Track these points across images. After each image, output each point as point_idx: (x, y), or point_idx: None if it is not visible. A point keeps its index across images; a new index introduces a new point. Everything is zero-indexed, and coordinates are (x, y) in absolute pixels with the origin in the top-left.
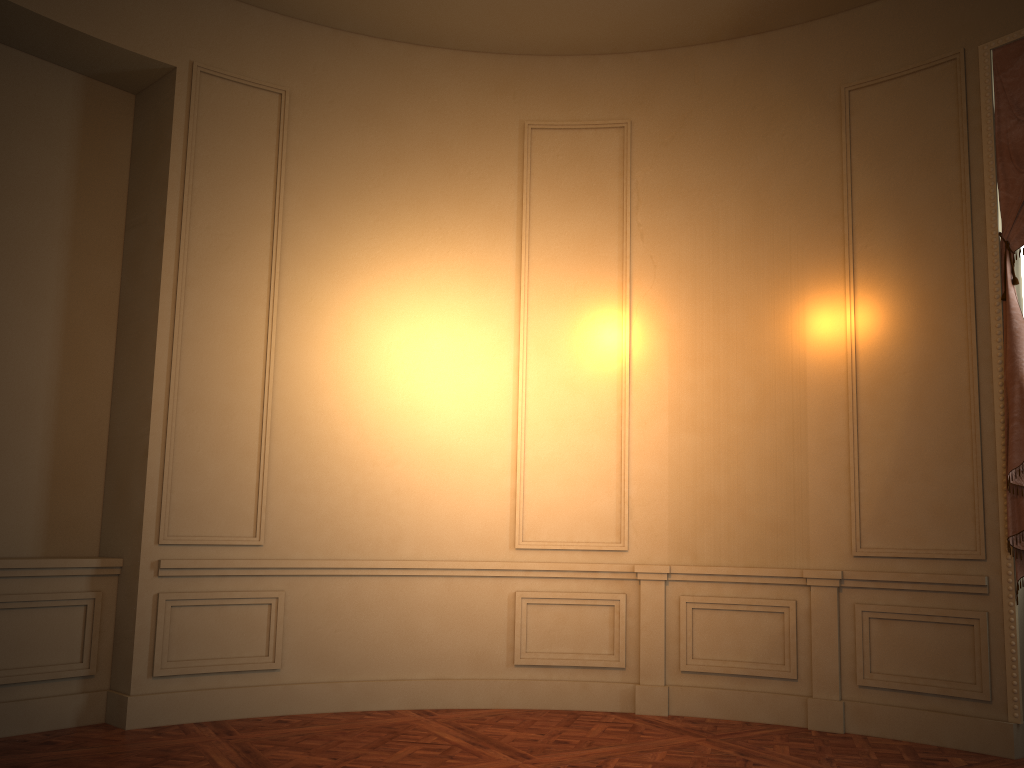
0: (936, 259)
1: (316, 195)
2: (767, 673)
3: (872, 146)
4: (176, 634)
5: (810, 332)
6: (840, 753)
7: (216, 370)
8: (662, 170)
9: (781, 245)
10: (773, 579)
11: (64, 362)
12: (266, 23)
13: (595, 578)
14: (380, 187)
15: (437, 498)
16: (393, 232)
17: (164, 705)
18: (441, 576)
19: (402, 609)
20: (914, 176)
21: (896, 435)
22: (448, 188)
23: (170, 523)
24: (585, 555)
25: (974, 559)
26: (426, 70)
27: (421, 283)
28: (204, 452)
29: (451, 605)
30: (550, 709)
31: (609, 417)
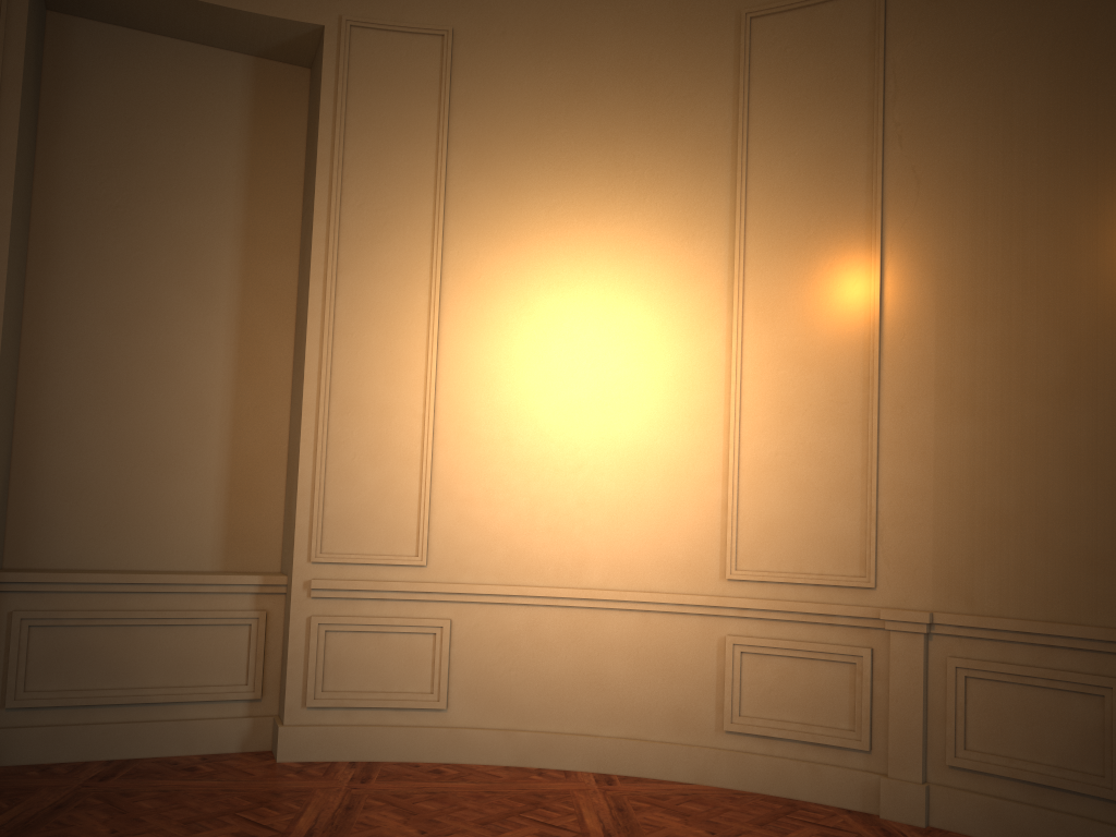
0: None
1: (485, 150)
2: (1076, 786)
3: None
4: (332, 662)
5: None
6: None
7: (373, 366)
8: (930, 39)
9: (1109, 118)
10: (1088, 643)
11: (239, 366)
12: None
13: (831, 624)
14: (561, 129)
15: (630, 512)
16: (577, 183)
17: (318, 739)
18: (635, 610)
19: (588, 649)
20: None
21: None
22: (645, 117)
23: (324, 539)
24: (818, 592)
25: None
26: None
27: (611, 243)
28: (360, 459)
29: (647, 648)
30: (768, 794)
31: (852, 402)
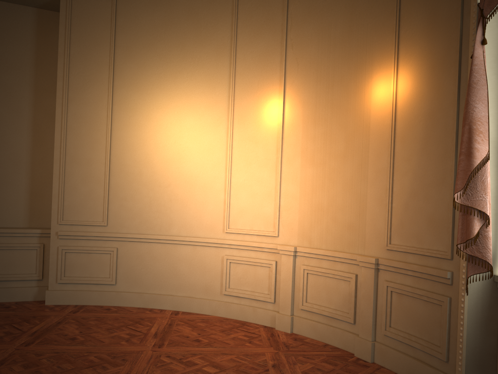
0: (442, 33)
1: (131, 49)
2: (339, 317)
3: None
4: (68, 265)
5: (373, 97)
6: None
7: (84, 142)
8: (304, 2)
9: (362, 39)
10: (346, 260)
11: (33, 142)
12: None
13: (262, 251)
14: (162, 40)
15: (189, 204)
16: (168, 63)
17: (62, 296)
18: (190, 245)
19: (172, 260)
20: None
21: (413, 167)
22: (196, 35)
23: (64, 214)
24: (258, 238)
25: (446, 258)
26: None
27: (182, 89)
28: (79, 181)
29: (195, 260)
30: (238, 319)
31: (272, 158)
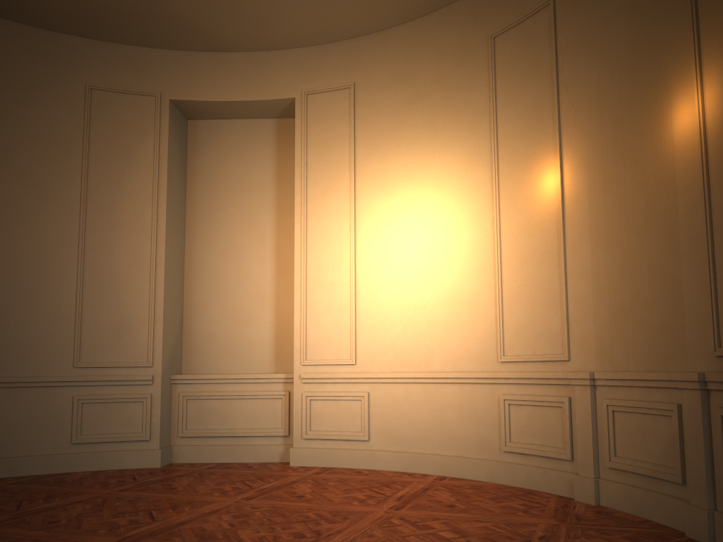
0: None
1: (373, 142)
2: (662, 475)
3: None
4: (314, 415)
5: (675, 129)
6: None
7: (325, 263)
8: (575, 25)
9: (653, 51)
10: (662, 383)
11: (277, 271)
12: (340, 49)
13: (550, 384)
14: (408, 122)
15: (452, 328)
16: (417, 149)
17: (308, 455)
18: (457, 383)
19: (435, 406)
20: None
21: None
22: (447, 106)
23: (307, 353)
24: (543, 365)
25: None
26: (430, 30)
27: (435, 179)
28: (322, 311)
29: (463, 404)
30: (525, 488)
31: (553, 249)
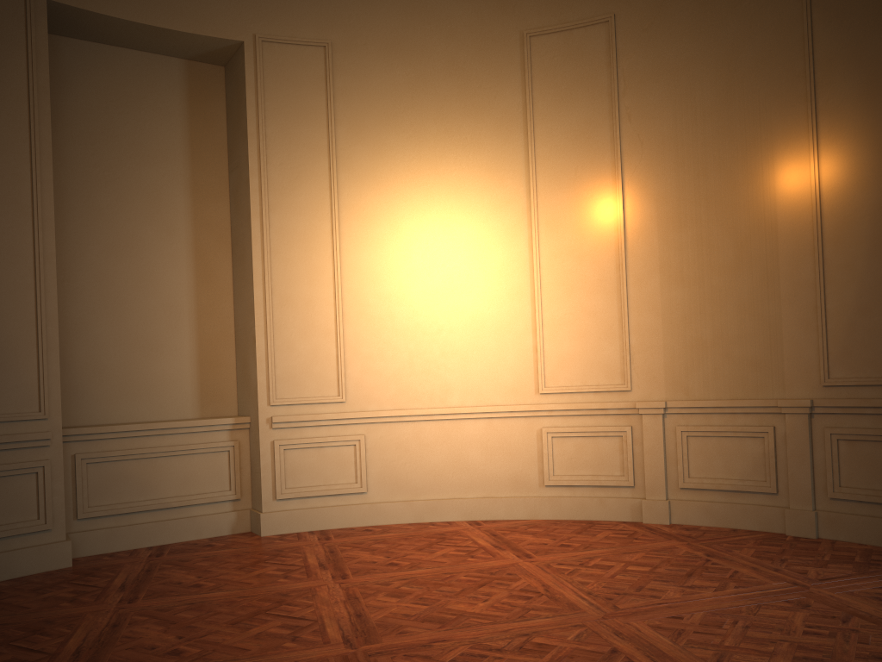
0: None
1: (360, 124)
2: (751, 488)
3: (831, 2)
4: (289, 469)
5: (779, 187)
6: (798, 555)
7: (298, 273)
8: (644, 55)
9: (751, 109)
10: (754, 409)
11: (197, 278)
12: None
13: (606, 414)
14: (410, 109)
15: (475, 357)
16: (423, 145)
17: (286, 519)
18: (482, 418)
19: (454, 445)
20: (870, 26)
21: (858, 275)
22: (464, 101)
23: (277, 390)
24: (596, 396)
25: None
26: (439, 2)
27: (449, 184)
28: (295, 335)
29: (492, 440)
30: (575, 519)
31: (610, 279)
